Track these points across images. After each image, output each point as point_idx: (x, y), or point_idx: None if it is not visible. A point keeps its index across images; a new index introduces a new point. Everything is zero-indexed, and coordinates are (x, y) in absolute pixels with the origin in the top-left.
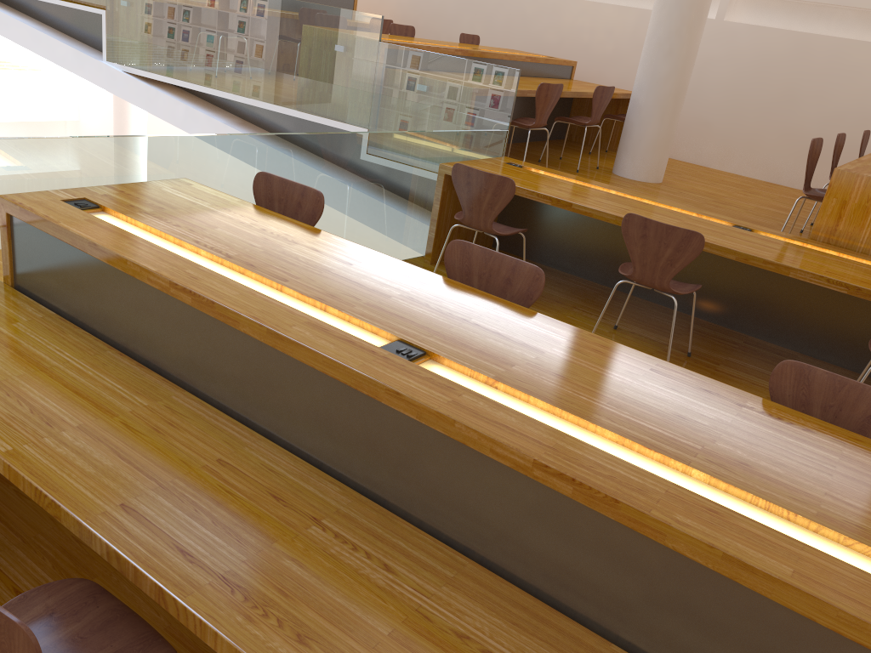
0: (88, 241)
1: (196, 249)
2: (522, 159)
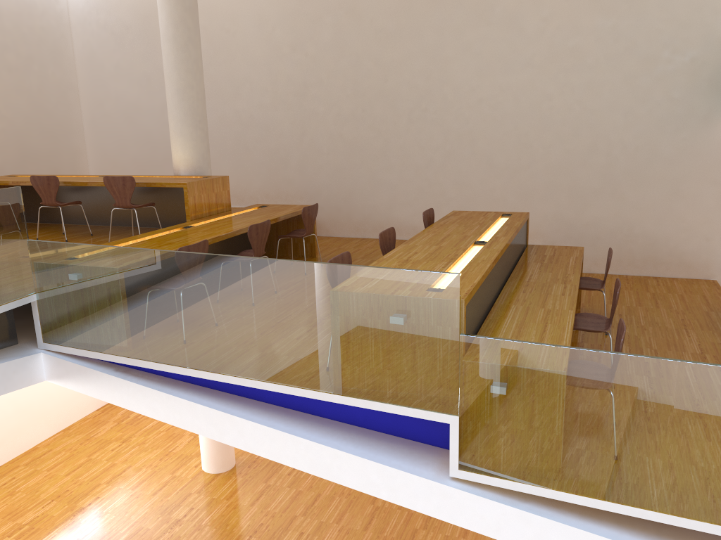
0: (482, 276)
1: (450, 267)
2: None
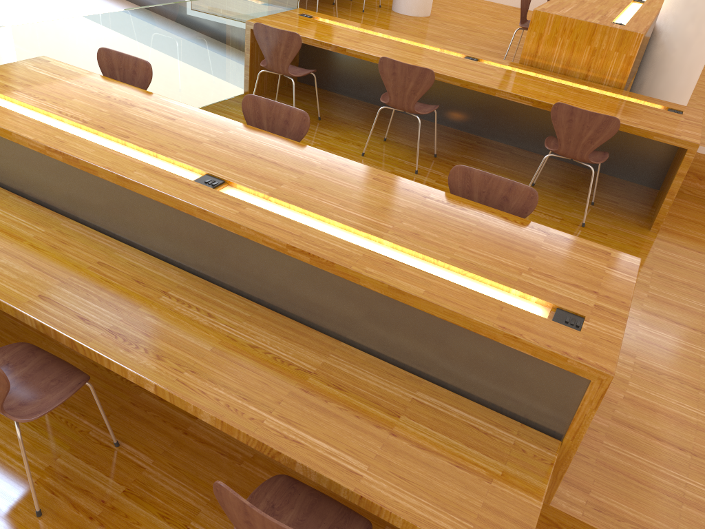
0: None
1: (61, 118)
2: (320, 3)
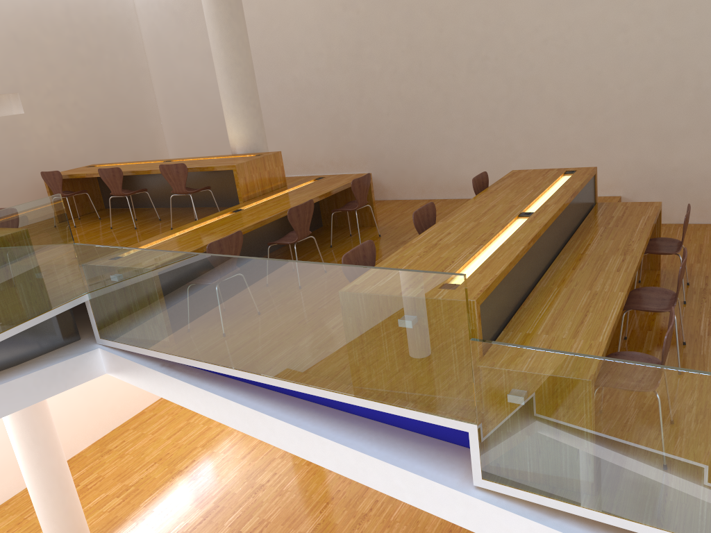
0: (508, 264)
1: (479, 252)
2: None
